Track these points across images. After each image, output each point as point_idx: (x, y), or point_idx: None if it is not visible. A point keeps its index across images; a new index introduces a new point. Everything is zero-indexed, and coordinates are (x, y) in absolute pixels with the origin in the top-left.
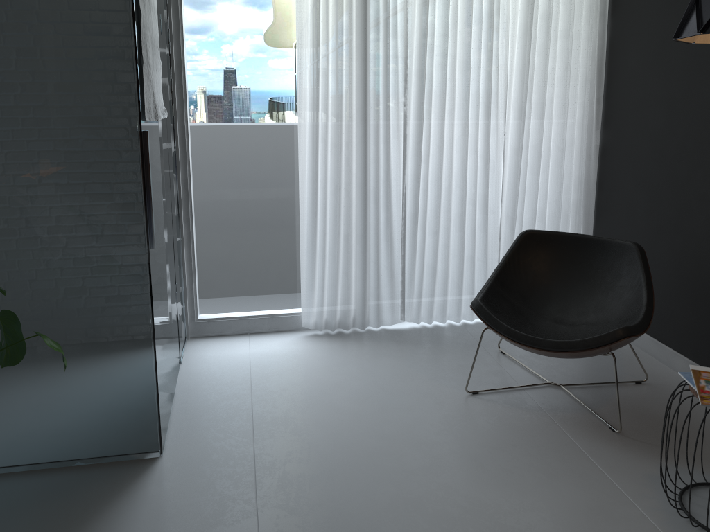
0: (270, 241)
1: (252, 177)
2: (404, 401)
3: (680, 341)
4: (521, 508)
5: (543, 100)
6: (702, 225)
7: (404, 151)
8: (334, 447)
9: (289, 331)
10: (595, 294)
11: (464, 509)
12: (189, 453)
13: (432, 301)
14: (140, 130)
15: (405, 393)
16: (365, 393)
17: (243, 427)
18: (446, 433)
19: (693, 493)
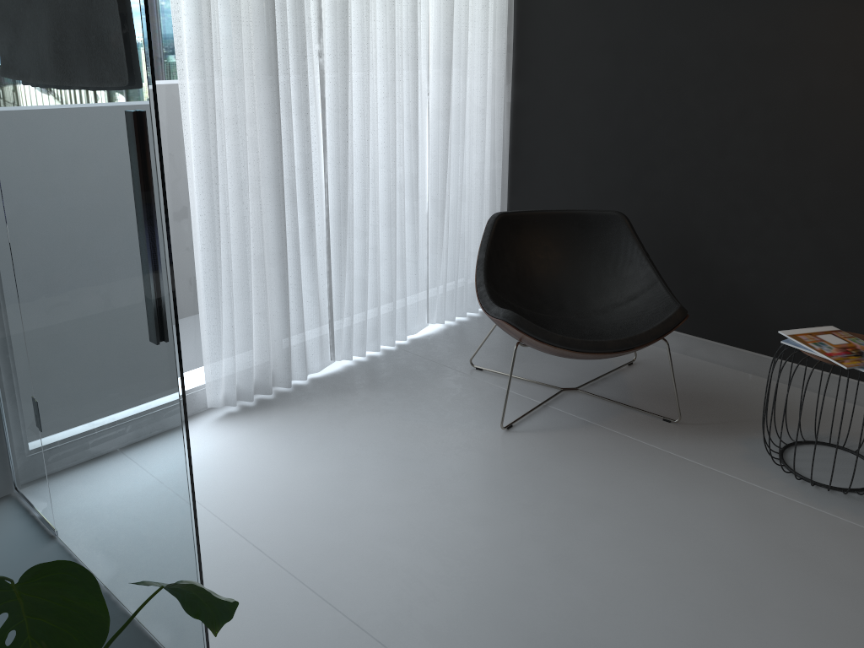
0: None
1: None
2: (449, 465)
3: None
4: (699, 541)
5: (466, 48)
6: (669, 184)
7: (324, 123)
8: (442, 561)
9: None
10: (586, 277)
11: (658, 568)
12: None
13: (366, 326)
14: (155, 109)
15: (438, 455)
16: (393, 473)
17: (287, 589)
18: (538, 487)
19: (789, 459)
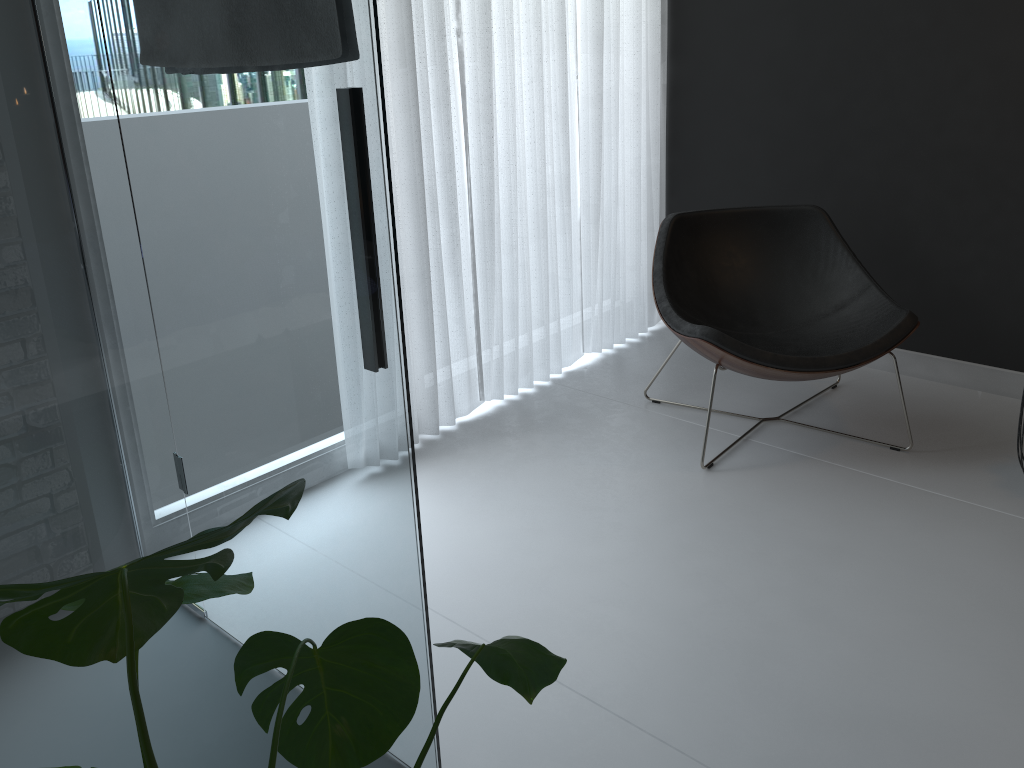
0: None
1: None
2: (650, 513)
3: None
4: (970, 584)
5: (617, 20)
6: (871, 170)
7: (465, 116)
8: (671, 622)
9: None
10: (780, 285)
11: (930, 618)
12: (483, 757)
13: (517, 358)
14: (380, 84)
15: (634, 502)
16: (586, 525)
17: None
18: (763, 533)
19: None
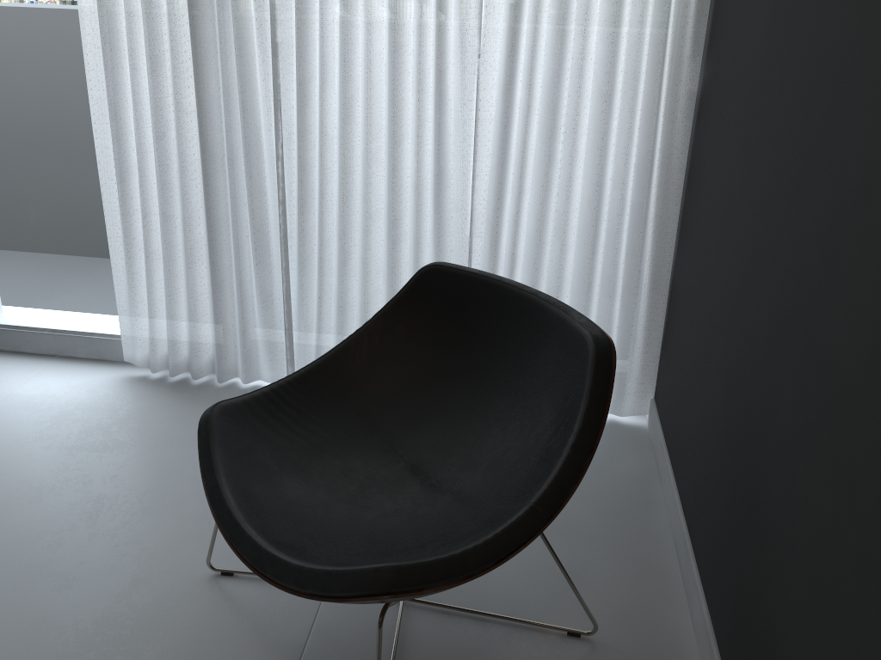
0: (82, 215)
1: (42, 104)
2: (89, 559)
3: (707, 566)
4: None
5: None
6: (765, 325)
7: (275, 76)
8: None
9: (117, 363)
10: (512, 430)
11: None
12: None
13: None
14: None
15: (114, 541)
16: (54, 524)
17: None
18: None
19: None
